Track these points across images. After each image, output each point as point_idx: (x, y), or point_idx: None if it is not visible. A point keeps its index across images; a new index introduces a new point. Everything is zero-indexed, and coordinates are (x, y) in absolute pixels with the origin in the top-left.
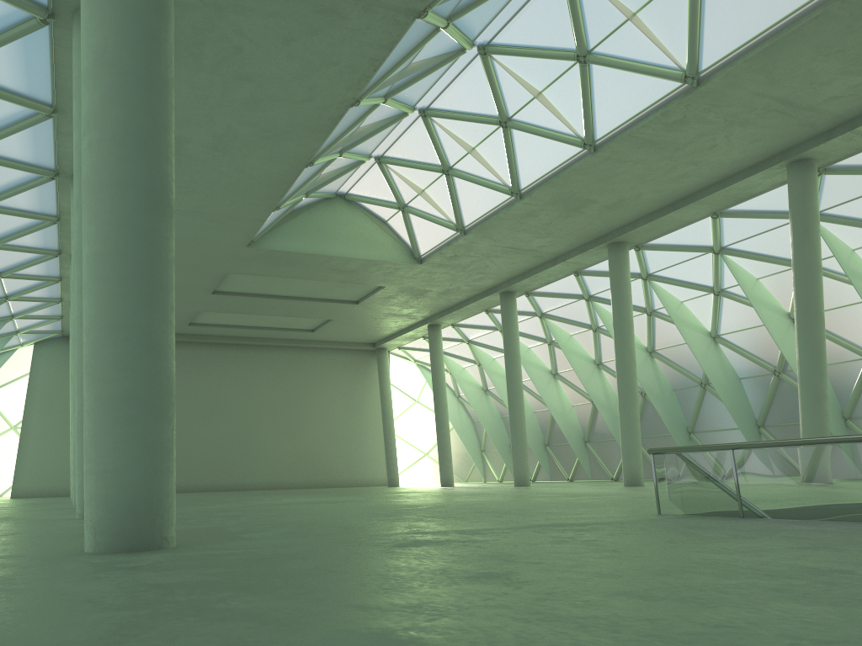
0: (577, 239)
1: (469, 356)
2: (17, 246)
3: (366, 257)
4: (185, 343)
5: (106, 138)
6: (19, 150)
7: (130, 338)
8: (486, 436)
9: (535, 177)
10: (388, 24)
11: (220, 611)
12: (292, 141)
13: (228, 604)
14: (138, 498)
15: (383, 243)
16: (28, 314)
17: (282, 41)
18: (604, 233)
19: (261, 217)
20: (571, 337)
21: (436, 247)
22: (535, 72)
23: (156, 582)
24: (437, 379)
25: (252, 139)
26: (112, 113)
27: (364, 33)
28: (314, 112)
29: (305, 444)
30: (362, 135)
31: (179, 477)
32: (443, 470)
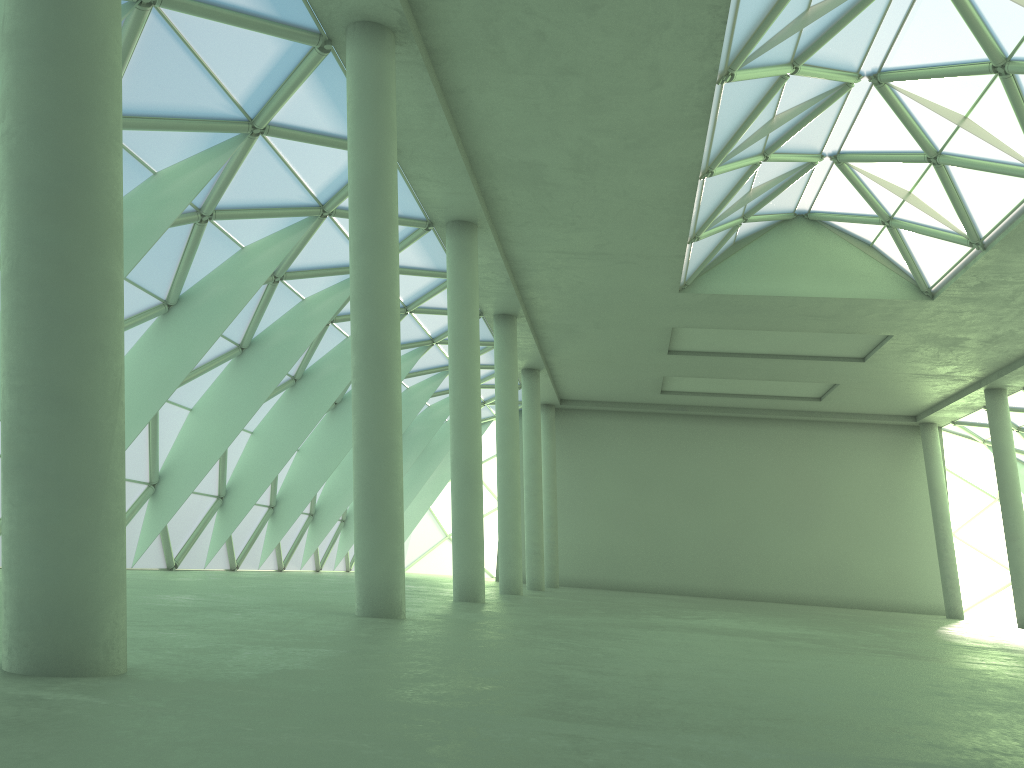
0: None
1: None
2: (434, 309)
3: (845, 296)
4: (664, 415)
5: (5, 130)
6: None
7: (25, 387)
8: None
9: None
10: None
11: None
12: (665, 146)
13: None
14: (35, 602)
15: (869, 274)
16: (483, 382)
17: (585, 11)
18: None
19: (677, 252)
20: None
21: (948, 274)
22: None
23: None
24: (1002, 468)
25: (615, 150)
26: (8, 97)
27: None
28: (672, 100)
29: (826, 548)
30: (788, 126)
31: (669, 575)
32: (1019, 603)
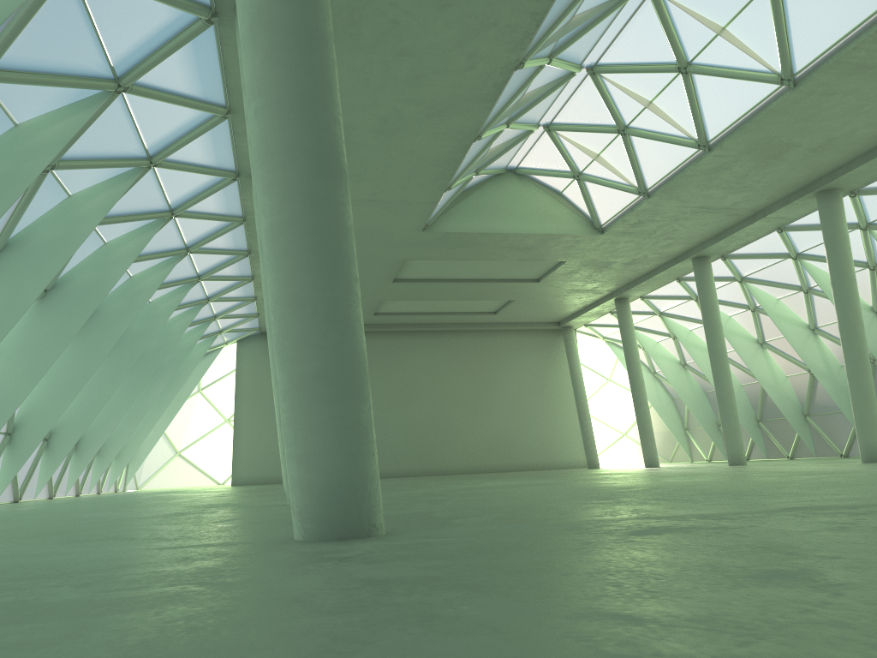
0: (779, 190)
1: (662, 329)
2: (211, 249)
3: (544, 232)
4: (372, 333)
5: (271, 103)
6: (202, 154)
7: (316, 313)
8: (689, 413)
9: (725, 124)
10: None
11: (450, 619)
12: (457, 115)
13: (457, 609)
14: (342, 483)
15: (560, 215)
16: (228, 313)
17: (438, 8)
18: (811, 181)
19: (433, 199)
20: (778, 301)
21: (617, 215)
22: (716, 6)
23: (370, 577)
24: (630, 355)
25: (417, 117)
26: (274, 75)
27: None
28: (477, 81)
29: (498, 428)
30: (528, 103)
31: (380, 463)
32: (646, 450)
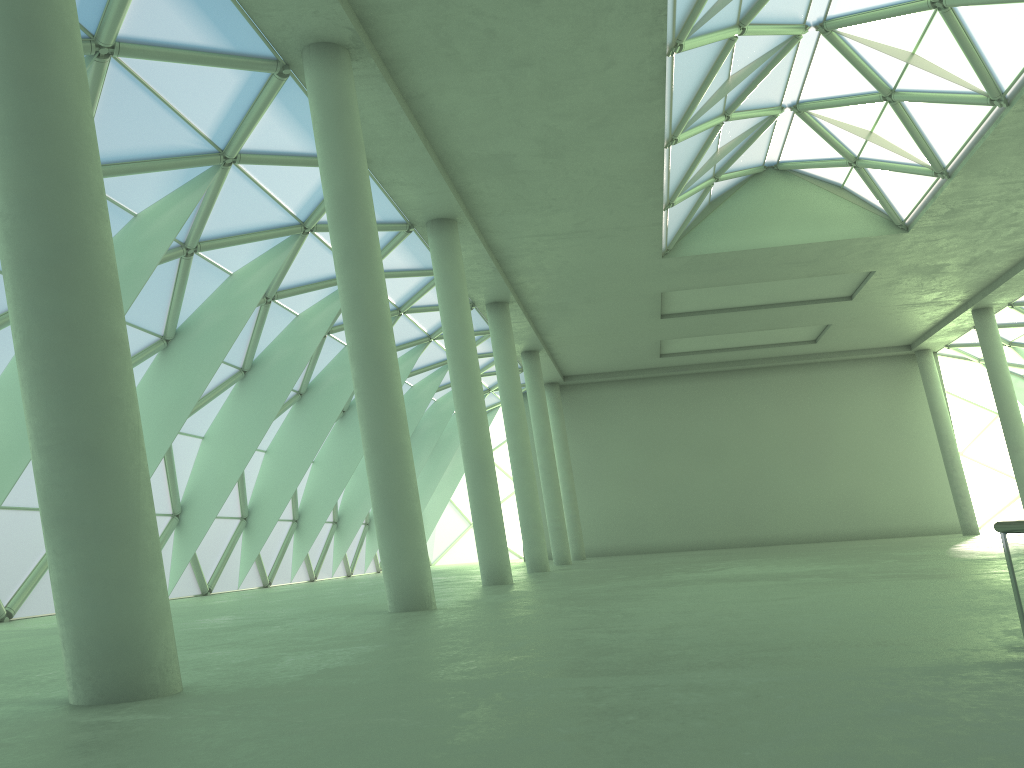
0: None
1: None
2: (427, 306)
3: (823, 239)
4: (667, 378)
5: None
6: None
7: (52, 446)
8: None
9: (1018, 66)
10: None
11: None
12: (627, 121)
13: None
14: (91, 639)
15: (844, 215)
16: (485, 371)
17: (529, 5)
18: None
19: (654, 220)
20: None
21: (918, 205)
22: None
23: None
24: (997, 384)
25: (580, 132)
26: None
27: None
28: (627, 77)
29: (840, 484)
30: (744, 84)
31: (692, 532)
32: None
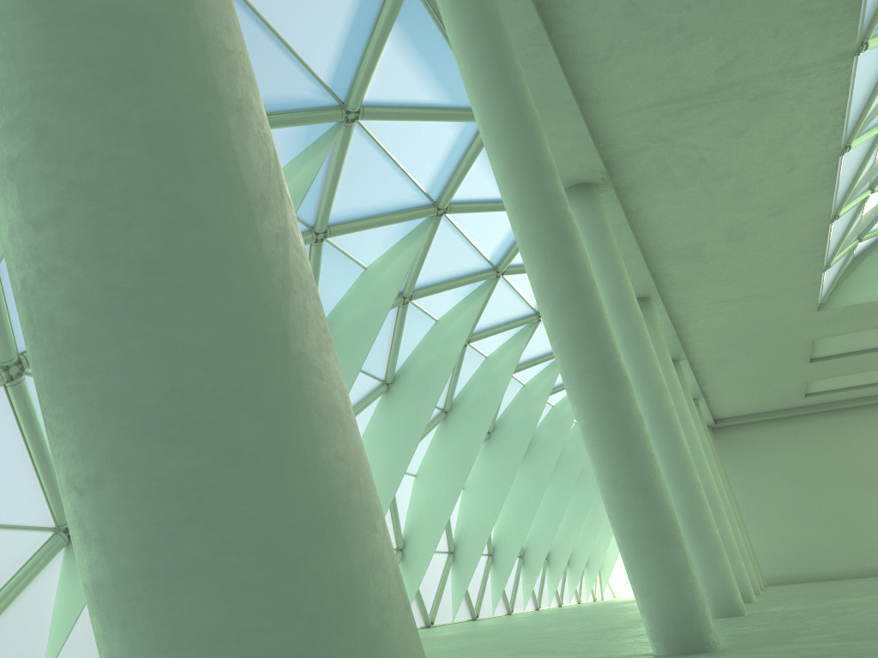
0: None
1: None
2: None
3: None
4: (811, 415)
5: (561, 343)
6: None
7: (624, 486)
8: None
9: None
10: (828, 76)
11: None
12: (800, 207)
13: None
14: (672, 611)
15: None
16: None
17: (734, 136)
18: None
19: (814, 281)
20: None
21: None
22: None
23: None
24: None
25: (760, 220)
26: (559, 324)
27: (809, 93)
28: (805, 175)
29: None
30: None
31: (861, 559)
32: None
